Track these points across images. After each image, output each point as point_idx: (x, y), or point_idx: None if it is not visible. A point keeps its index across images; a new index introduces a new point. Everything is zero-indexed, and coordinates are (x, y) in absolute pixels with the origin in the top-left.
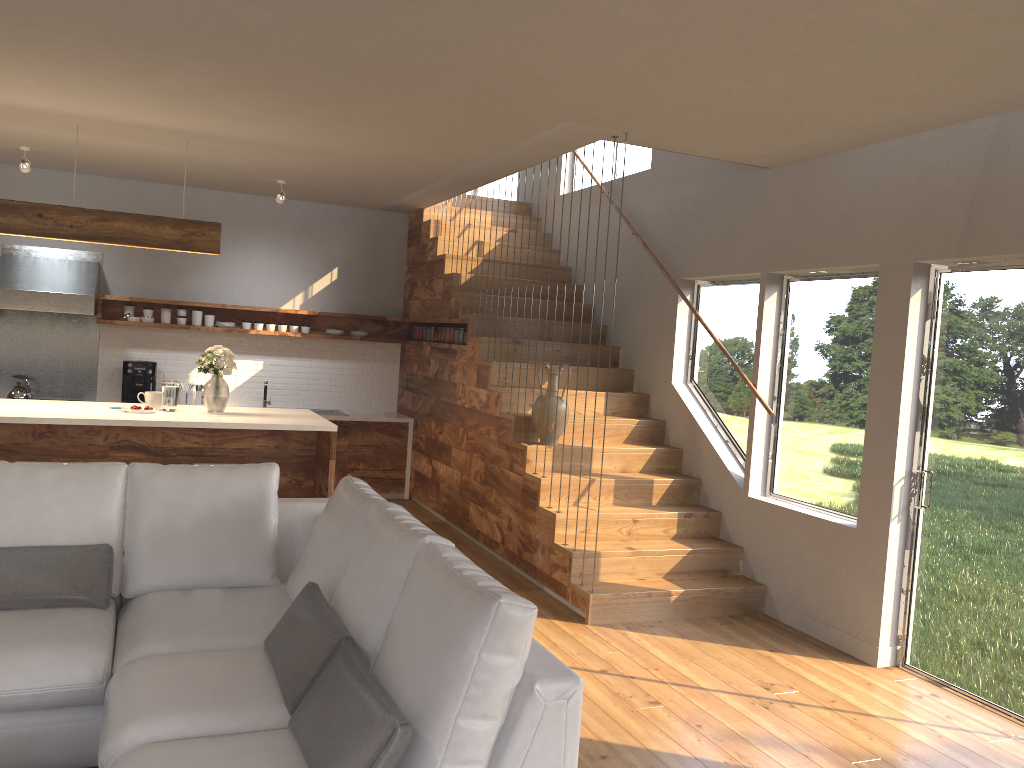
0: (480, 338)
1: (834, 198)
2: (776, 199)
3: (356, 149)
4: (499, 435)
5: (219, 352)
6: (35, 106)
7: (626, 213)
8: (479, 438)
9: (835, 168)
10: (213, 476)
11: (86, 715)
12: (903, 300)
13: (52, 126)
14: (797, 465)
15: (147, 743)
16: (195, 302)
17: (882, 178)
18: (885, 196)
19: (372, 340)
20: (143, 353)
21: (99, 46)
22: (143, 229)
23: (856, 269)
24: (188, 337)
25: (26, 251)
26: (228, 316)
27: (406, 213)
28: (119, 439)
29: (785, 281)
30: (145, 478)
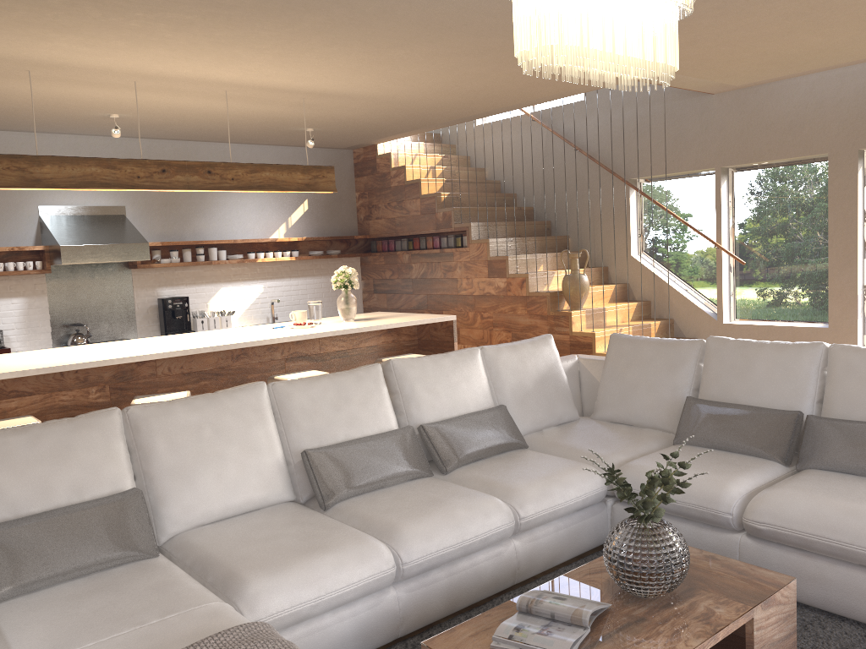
0: (488, 240)
1: (780, 112)
2: (723, 115)
3: (439, 98)
4: (530, 309)
5: (350, 271)
6: (219, 78)
7: (560, 135)
8: (500, 316)
9: (779, 91)
10: (528, 348)
11: (596, 510)
12: (852, 175)
13: (192, 94)
14: (757, 296)
15: (746, 493)
16: (213, 240)
17: (823, 96)
18: (827, 108)
19: (346, 256)
20: (170, 290)
21: (402, 28)
22: (282, 176)
23: (797, 159)
24: (203, 272)
25: (60, 211)
26: (232, 250)
27: (351, 149)
28: (291, 352)
29: (730, 172)
30: (495, 356)
